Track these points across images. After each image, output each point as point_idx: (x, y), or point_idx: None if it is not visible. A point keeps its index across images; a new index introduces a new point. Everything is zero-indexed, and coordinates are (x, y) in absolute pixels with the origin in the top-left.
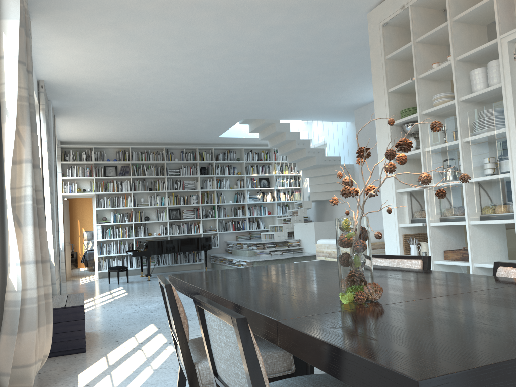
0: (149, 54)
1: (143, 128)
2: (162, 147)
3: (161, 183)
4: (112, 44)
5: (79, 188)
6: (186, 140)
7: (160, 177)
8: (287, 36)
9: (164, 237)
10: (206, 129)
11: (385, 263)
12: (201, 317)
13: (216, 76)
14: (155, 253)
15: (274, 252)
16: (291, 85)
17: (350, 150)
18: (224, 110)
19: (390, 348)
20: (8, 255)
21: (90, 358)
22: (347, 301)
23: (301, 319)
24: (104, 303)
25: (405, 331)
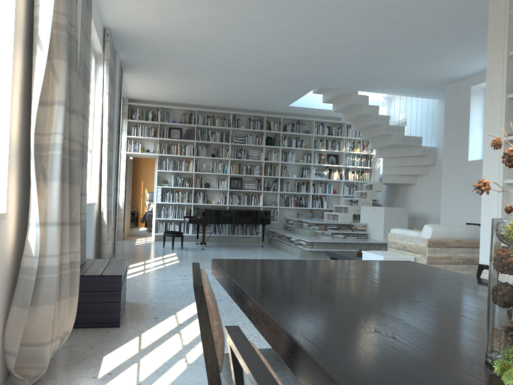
0: (221, 2)
1: (211, 90)
2: (229, 113)
3: (225, 150)
4: None
5: (143, 148)
6: (254, 107)
7: (225, 143)
8: None
9: (223, 206)
10: (276, 96)
11: None
12: (236, 366)
13: (293, 33)
14: (212, 222)
15: (336, 234)
16: (377, 49)
17: (434, 131)
18: (298, 75)
19: None
20: (29, 213)
21: (122, 335)
22: None
23: None
24: (153, 269)
25: None
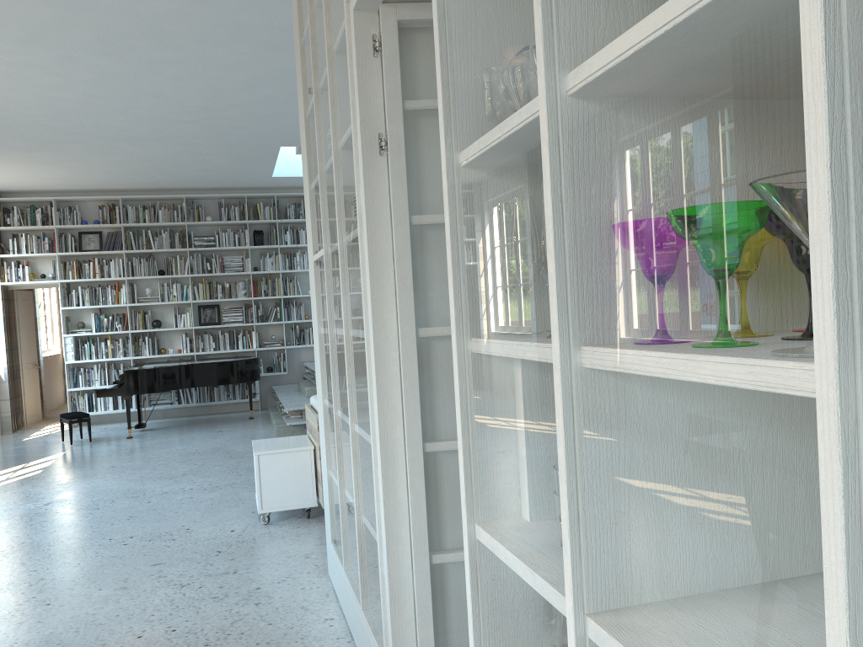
0: None
1: (115, 167)
2: (181, 197)
3: (181, 261)
4: None
5: (34, 273)
6: (220, 184)
7: (177, 250)
8: None
9: (191, 355)
10: (233, 165)
11: None
12: None
13: (130, 76)
14: (139, 391)
15: None
16: None
17: None
18: (227, 134)
19: None
20: None
21: None
22: None
23: None
24: None
25: None
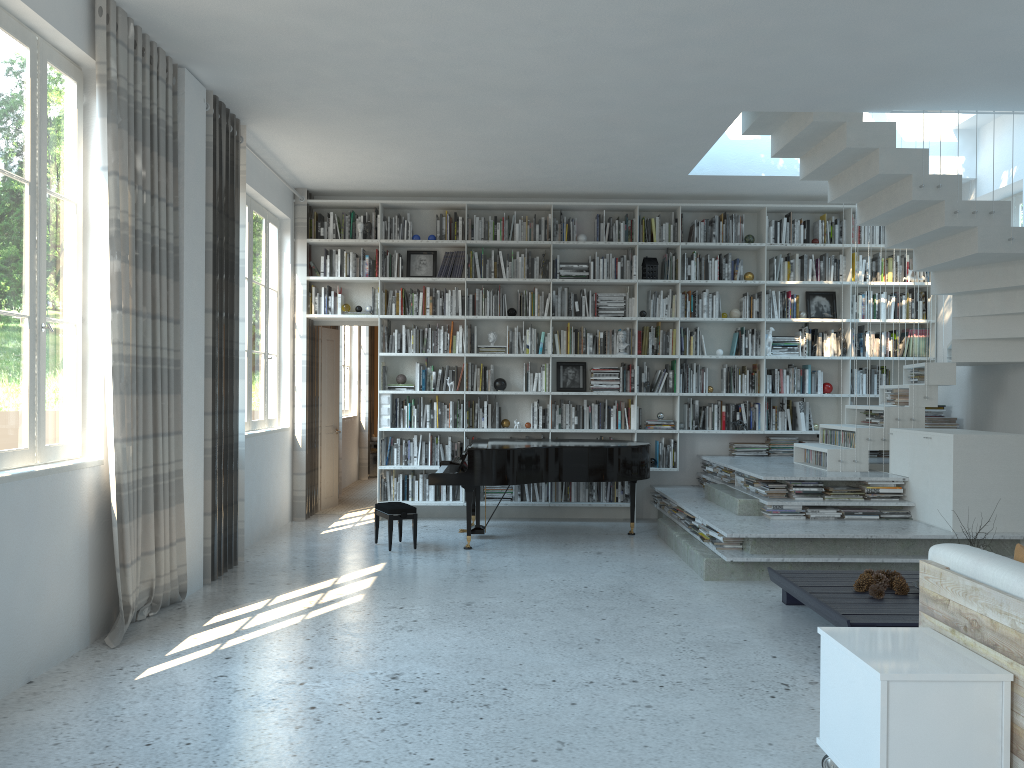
0: None
1: (477, 151)
2: (546, 206)
3: (540, 298)
4: None
5: (347, 304)
6: (605, 187)
7: (537, 281)
8: None
9: (542, 433)
10: (645, 150)
11: None
12: None
13: None
14: (487, 481)
15: (817, 509)
16: None
17: None
18: (676, 82)
19: None
20: None
21: None
22: None
23: None
24: (257, 634)
25: None
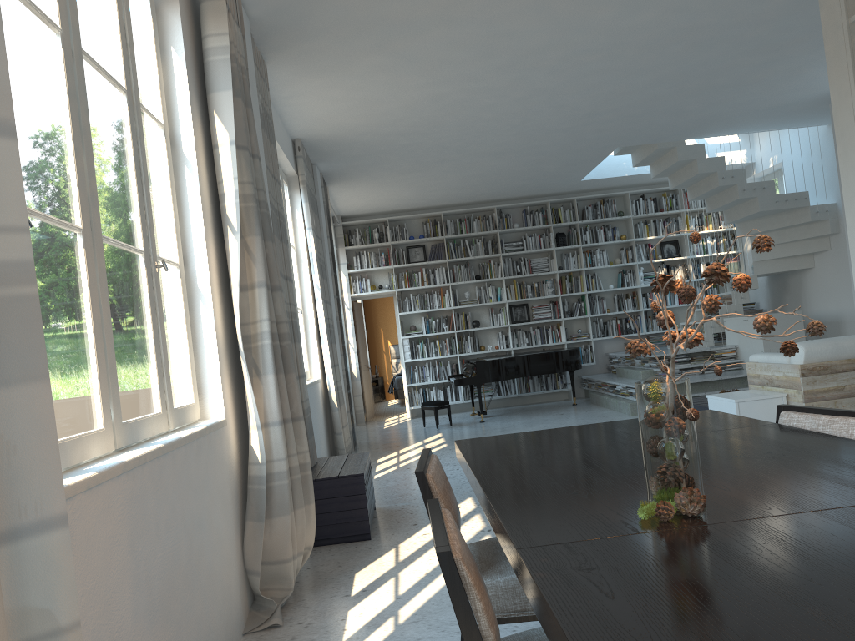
0: (441, 78)
1: (457, 183)
2: (491, 208)
3: (494, 266)
4: (383, 74)
5: (373, 285)
6: (528, 192)
7: (492, 256)
8: (665, 7)
9: (505, 351)
10: (557, 171)
11: (804, 423)
12: None
13: (554, 90)
14: (489, 380)
15: (688, 370)
16: (691, 82)
17: (828, 178)
18: (582, 139)
19: (614, 617)
20: (247, 414)
21: (375, 549)
22: (645, 515)
23: (550, 548)
24: (410, 461)
25: (670, 585)
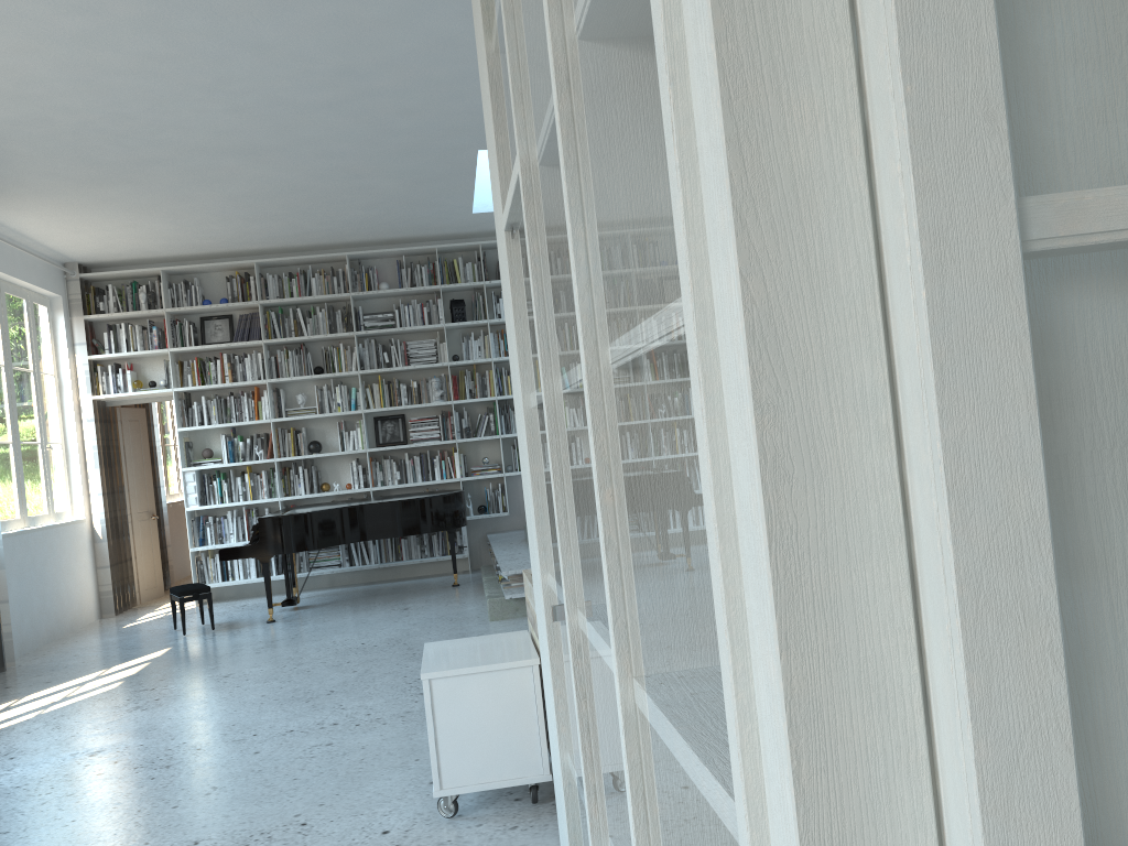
0: None
1: (236, 210)
2: (342, 257)
3: (346, 352)
4: None
5: (139, 380)
6: (397, 232)
7: (340, 335)
8: None
9: (367, 493)
10: (410, 194)
11: None
12: None
13: (202, 4)
14: (282, 549)
15: None
16: None
17: None
18: (390, 129)
19: None
20: None
21: None
22: None
23: None
24: None
25: None
